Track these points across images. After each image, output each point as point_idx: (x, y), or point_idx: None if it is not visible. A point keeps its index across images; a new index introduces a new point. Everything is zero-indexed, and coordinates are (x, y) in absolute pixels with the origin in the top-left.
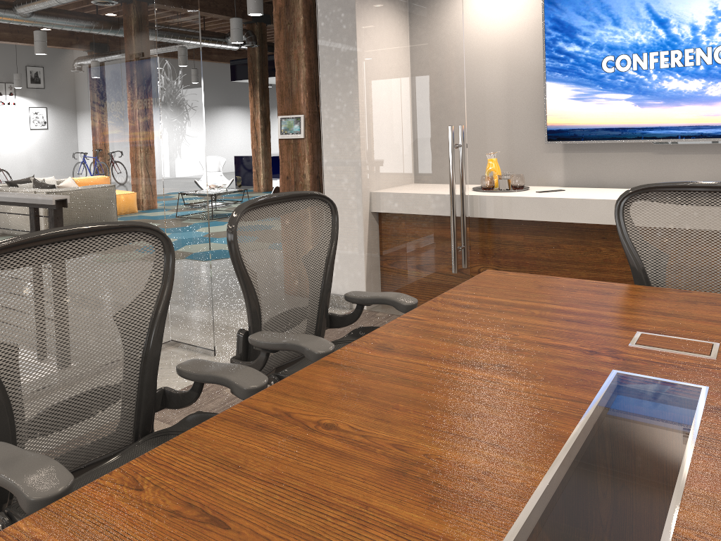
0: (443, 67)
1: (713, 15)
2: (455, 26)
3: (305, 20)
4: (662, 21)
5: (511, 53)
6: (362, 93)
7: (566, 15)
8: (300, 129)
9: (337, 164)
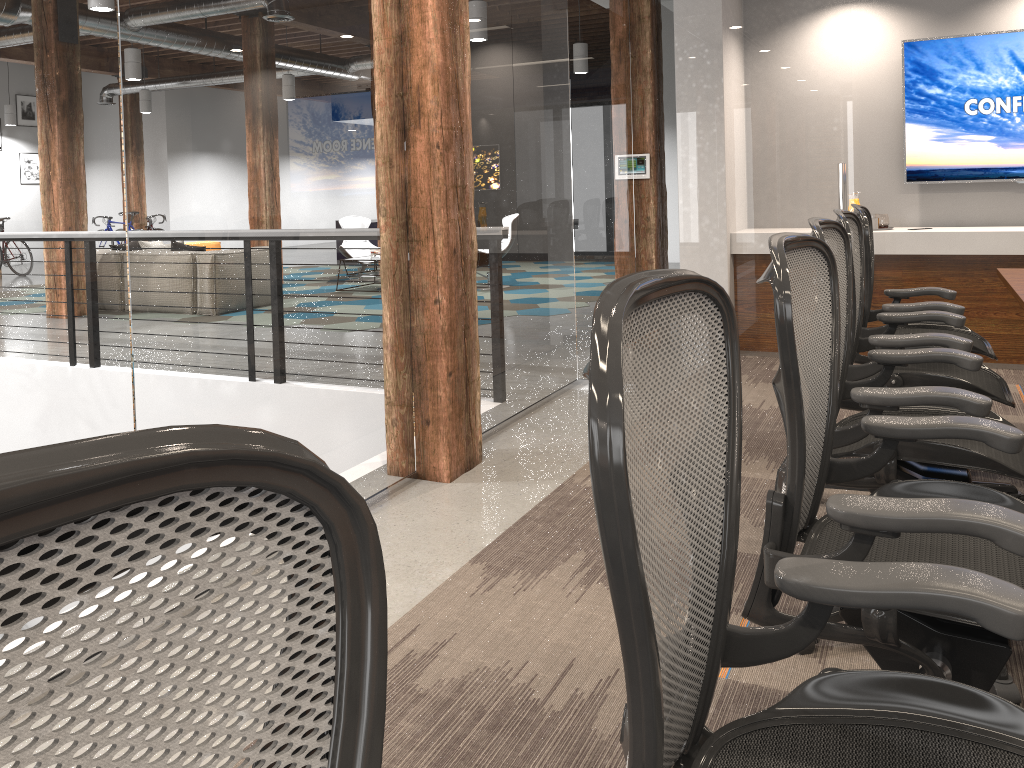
0: (829, 107)
1: None
2: (842, 66)
3: (652, 53)
4: None
5: (863, 94)
6: (731, 131)
7: (927, 58)
8: (645, 169)
9: (698, 204)
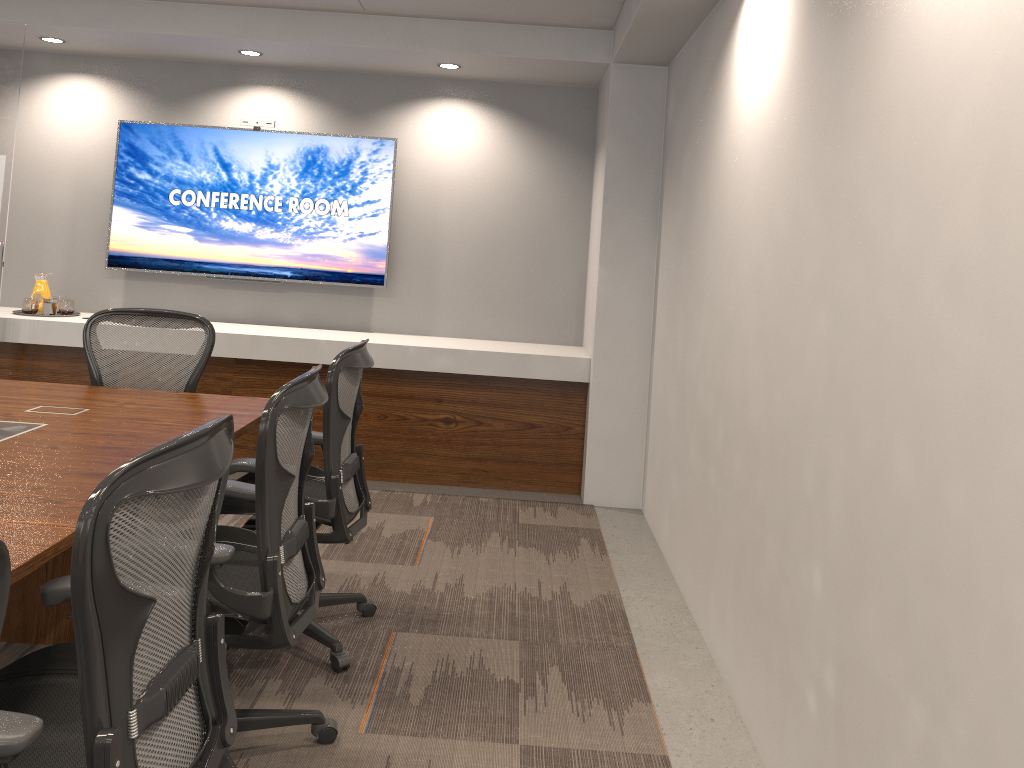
0: None
1: (267, 168)
2: (6, 137)
3: None
4: (226, 165)
5: (82, 170)
6: None
7: (141, 142)
8: None
9: None
